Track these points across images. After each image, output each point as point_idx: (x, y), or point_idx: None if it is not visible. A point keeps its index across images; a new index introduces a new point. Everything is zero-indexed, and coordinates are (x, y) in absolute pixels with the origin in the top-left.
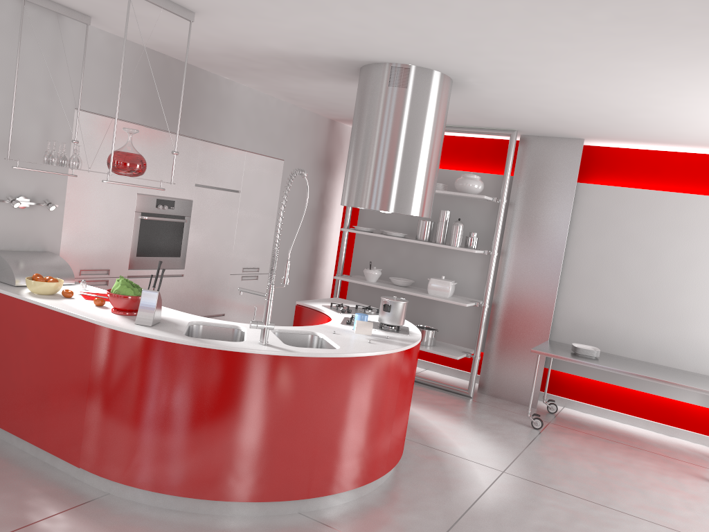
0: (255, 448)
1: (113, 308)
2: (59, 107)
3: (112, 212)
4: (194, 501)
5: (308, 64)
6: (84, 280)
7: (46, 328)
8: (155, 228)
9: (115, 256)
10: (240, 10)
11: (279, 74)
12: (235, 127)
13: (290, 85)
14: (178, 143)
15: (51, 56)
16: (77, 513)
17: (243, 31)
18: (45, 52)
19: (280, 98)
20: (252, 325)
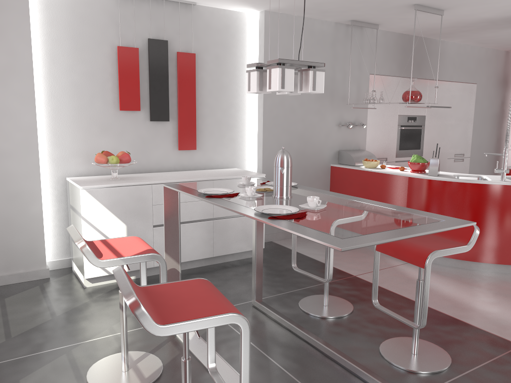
0: (503, 235)
1: (411, 170)
2: (363, 75)
3: (387, 126)
4: (468, 263)
5: (505, 21)
6: (385, 161)
7: (379, 182)
8: (407, 133)
9: (389, 150)
10: (473, 3)
11: (480, 30)
12: (447, 68)
13: (485, 35)
14: (417, 83)
15: (359, 49)
16: (410, 265)
17: (469, 13)
18: (356, 48)
19: (472, 44)
20: (496, 171)
